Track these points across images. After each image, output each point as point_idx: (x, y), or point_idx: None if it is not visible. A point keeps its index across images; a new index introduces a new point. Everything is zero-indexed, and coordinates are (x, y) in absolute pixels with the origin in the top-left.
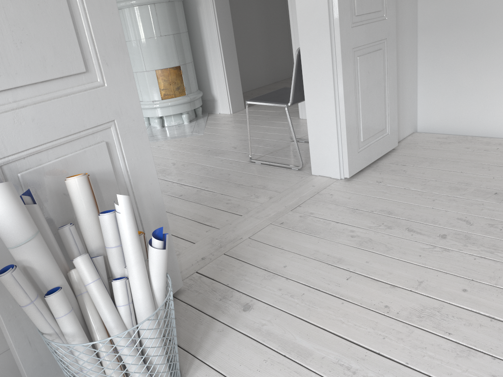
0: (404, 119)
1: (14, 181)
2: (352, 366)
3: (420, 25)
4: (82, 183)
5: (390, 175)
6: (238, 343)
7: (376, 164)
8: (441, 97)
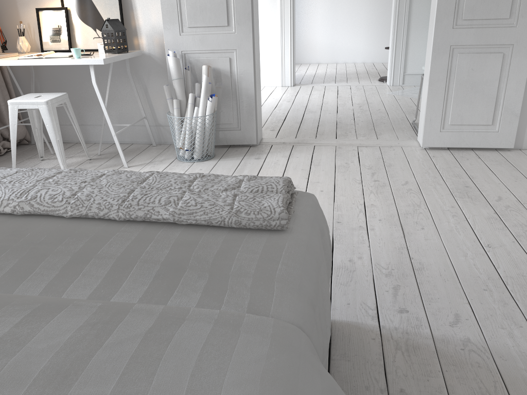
0: None
1: (188, 61)
2: None
3: None
4: (205, 69)
5: (452, 157)
6: (233, 162)
7: (465, 151)
8: None
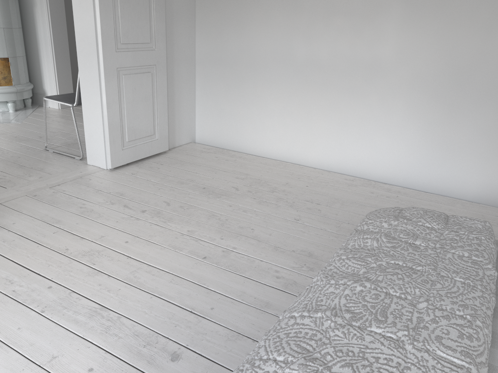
0: (180, 130)
1: None
2: (14, 280)
3: (197, 59)
4: None
5: (146, 170)
6: None
7: (142, 161)
8: (211, 117)
